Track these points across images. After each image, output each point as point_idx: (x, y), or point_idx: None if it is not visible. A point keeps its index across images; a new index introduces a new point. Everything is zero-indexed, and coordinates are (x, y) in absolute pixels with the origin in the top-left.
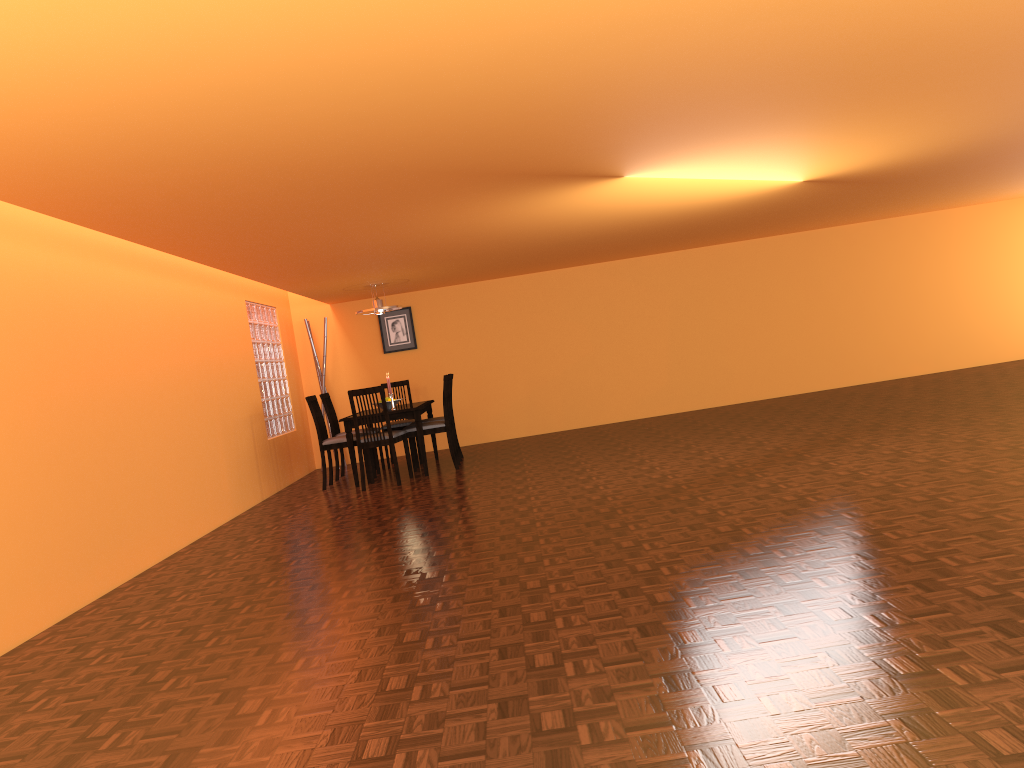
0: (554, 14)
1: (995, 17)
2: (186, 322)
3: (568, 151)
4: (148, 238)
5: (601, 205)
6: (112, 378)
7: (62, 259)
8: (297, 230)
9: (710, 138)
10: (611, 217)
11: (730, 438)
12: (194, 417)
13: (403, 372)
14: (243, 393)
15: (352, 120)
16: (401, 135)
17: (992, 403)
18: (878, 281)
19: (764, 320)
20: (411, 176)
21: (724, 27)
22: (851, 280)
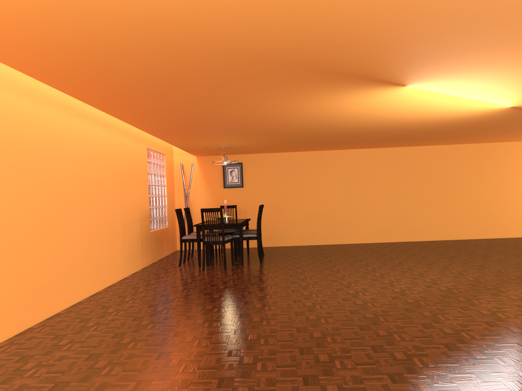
0: None
1: None
2: (107, 156)
3: (383, 55)
4: (78, 93)
5: (378, 108)
6: (48, 185)
7: (22, 102)
8: (180, 100)
9: (485, 59)
10: (379, 118)
11: (437, 266)
12: (104, 215)
13: (233, 200)
14: (138, 202)
15: None
16: (268, 17)
17: None
18: (521, 177)
19: (449, 193)
20: (265, 63)
21: None
22: (505, 175)
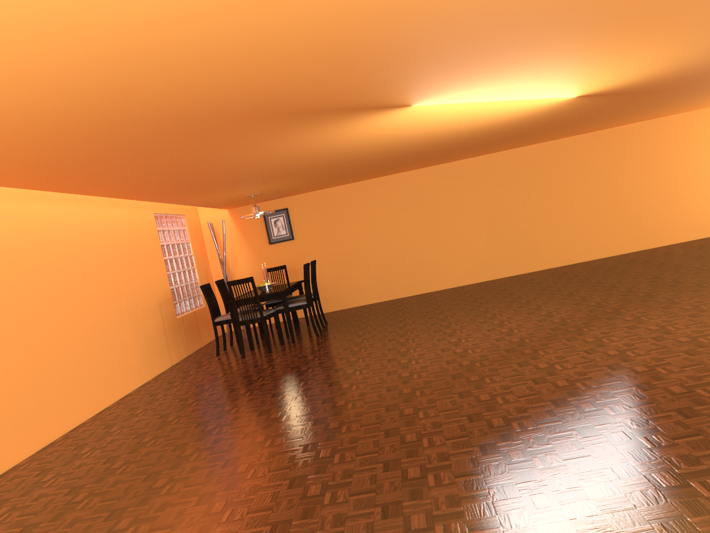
0: None
1: None
2: (92, 238)
3: (345, 89)
4: (15, 183)
5: (405, 128)
6: (12, 293)
7: None
8: (145, 167)
9: (476, 68)
10: (419, 136)
11: (528, 307)
12: (101, 312)
13: (284, 258)
14: (152, 285)
15: (100, 78)
16: (166, 88)
17: None
18: (651, 168)
19: (561, 204)
20: (210, 120)
21: None
22: (629, 169)
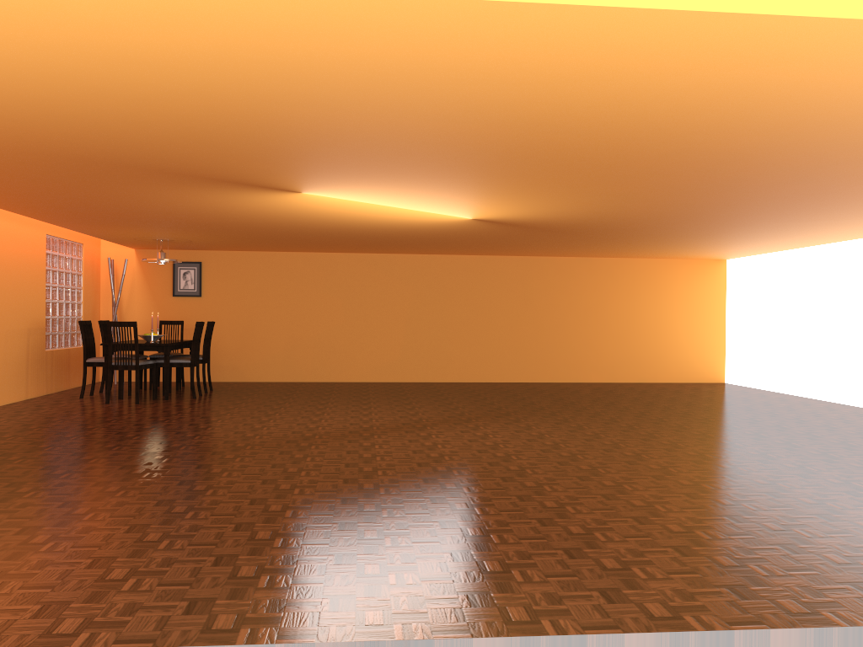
0: (103, 77)
1: (485, 132)
2: None
3: (227, 168)
4: None
5: (307, 210)
6: None
7: None
8: (39, 188)
9: (346, 177)
10: (328, 220)
11: (404, 407)
12: None
13: (186, 314)
14: (24, 309)
15: (4, 119)
16: (61, 135)
17: (600, 411)
18: (575, 304)
19: (483, 320)
20: (103, 165)
21: (261, 106)
22: (555, 300)
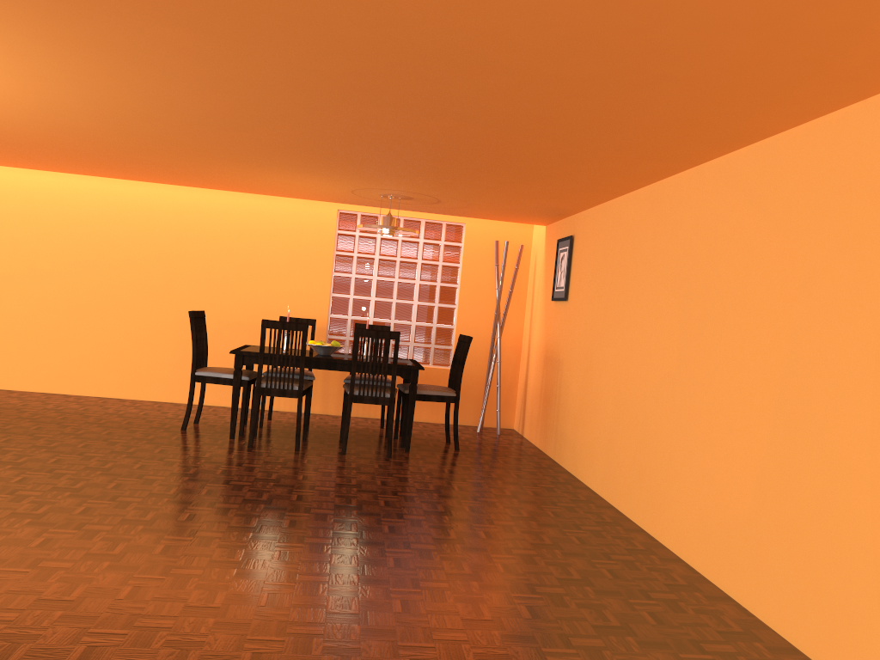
0: None
1: None
2: (140, 220)
3: None
4: None
5: None
6: None
7: None
8: None
9: None
10: None
11: None
12: (114, 300)
13: (557, 332)
14: (268, 300)
15: None
16: None
17: None
18: None
19: None
20: None
21: None
22: None
